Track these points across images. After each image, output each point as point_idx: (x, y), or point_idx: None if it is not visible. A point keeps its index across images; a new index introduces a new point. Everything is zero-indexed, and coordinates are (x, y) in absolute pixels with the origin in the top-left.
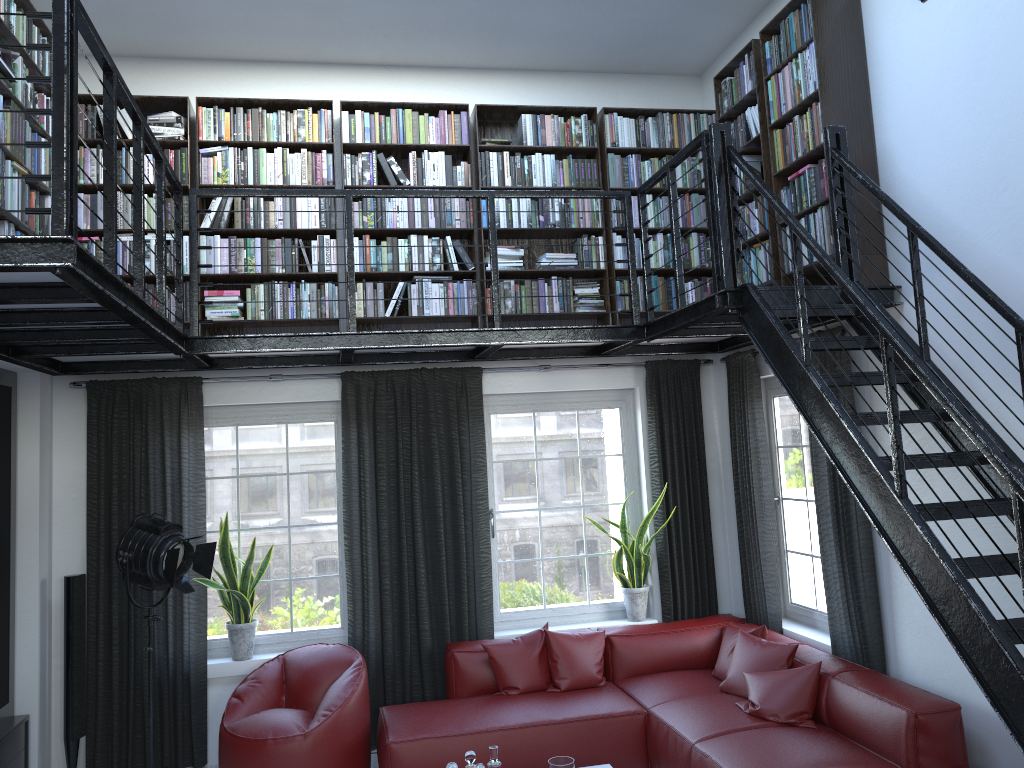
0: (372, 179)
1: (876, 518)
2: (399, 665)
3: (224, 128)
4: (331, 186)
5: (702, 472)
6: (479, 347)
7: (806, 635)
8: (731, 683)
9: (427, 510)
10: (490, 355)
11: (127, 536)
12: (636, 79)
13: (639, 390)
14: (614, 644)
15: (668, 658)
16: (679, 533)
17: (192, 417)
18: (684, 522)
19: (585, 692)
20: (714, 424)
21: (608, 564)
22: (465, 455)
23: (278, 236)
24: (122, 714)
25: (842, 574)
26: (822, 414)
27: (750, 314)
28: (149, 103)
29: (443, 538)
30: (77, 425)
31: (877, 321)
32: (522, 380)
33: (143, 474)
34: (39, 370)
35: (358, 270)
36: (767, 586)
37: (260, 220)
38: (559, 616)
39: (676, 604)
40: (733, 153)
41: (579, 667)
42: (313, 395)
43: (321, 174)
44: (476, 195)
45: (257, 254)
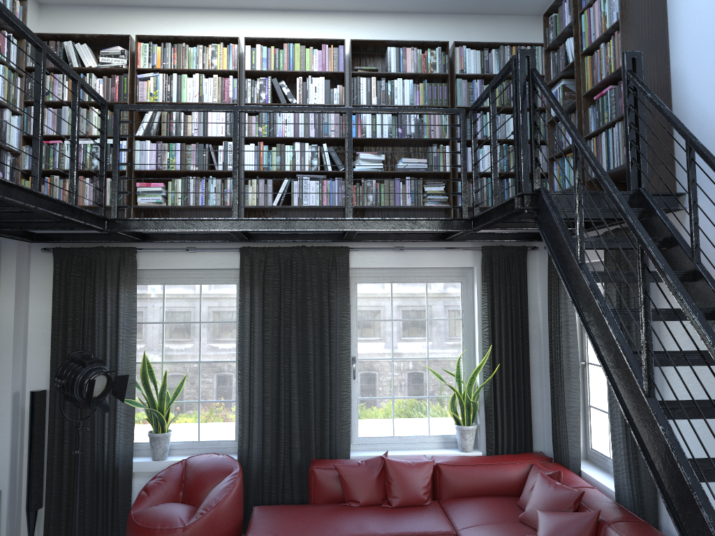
0: (267, 98)
1: (628, 411)
2: (275, 473)
3: (156, 59)
4: (235, 103)
5: (524, 337)
6: (345, 231)
7: (598, 479)
8: (527, 516)
9: (301, 356)
10: (356, 237)
11: (63, 367)
12: (486, 19)
13: (476, 269)
14: (441, 471)
15: (484, 486)
16: (502, 385)
17: (127, 277)
18: (507, 376)
19: (411, 510)
20: (537, 298)
21: (446, 405)
22: (333, 315)
23: (196, 142)
24: (70, 494)
25: (625, 436)
26: (590, 309)
27: (542, 215)
28: (103, 40)
29: (312, 378)
30: (47, 280)
31: (635, 229)
32: (382, 258)
33: (90, 318)
34: (14, 239)
35: (253, 169)
36: (570, 434)
37: (180, 129)
38: (404, 443)
39: (497, 441)
40: (535, 74)
41: (408, 489)
42: (219, 264)
43: (228, 94)
44: (337, 111)
45: (177, 155)
